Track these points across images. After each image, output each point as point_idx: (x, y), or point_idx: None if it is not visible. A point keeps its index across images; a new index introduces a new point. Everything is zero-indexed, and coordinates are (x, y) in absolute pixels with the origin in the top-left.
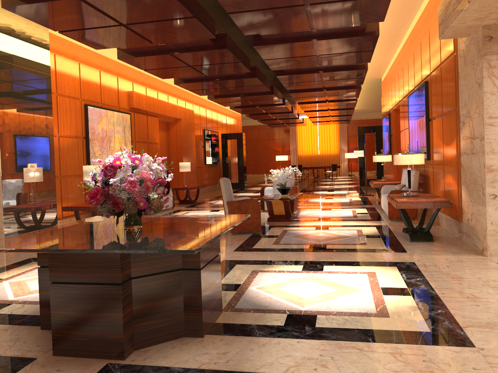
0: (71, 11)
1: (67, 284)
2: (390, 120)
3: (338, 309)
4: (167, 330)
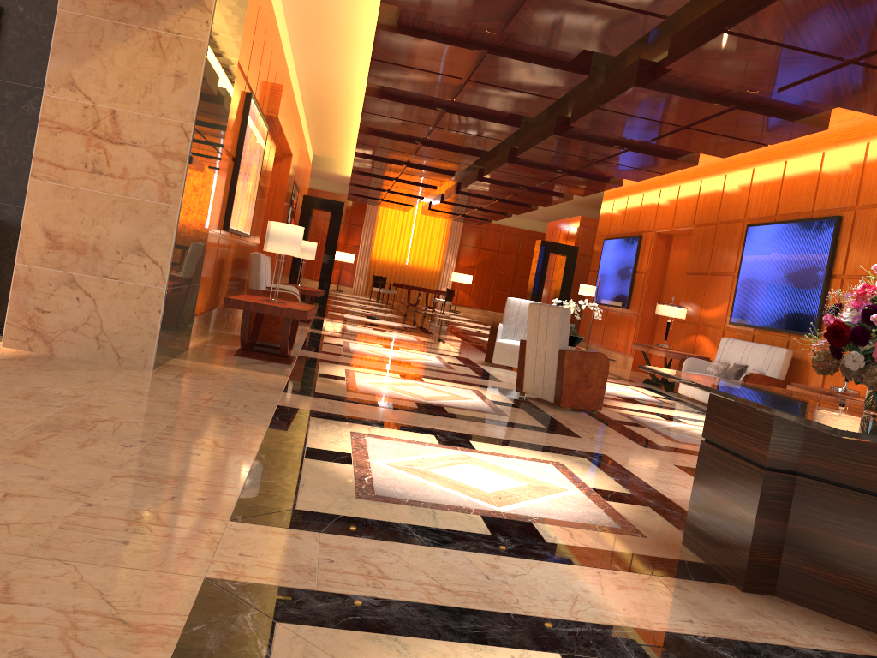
0: None
1: None
2: (641, 247)
3: None
4: None
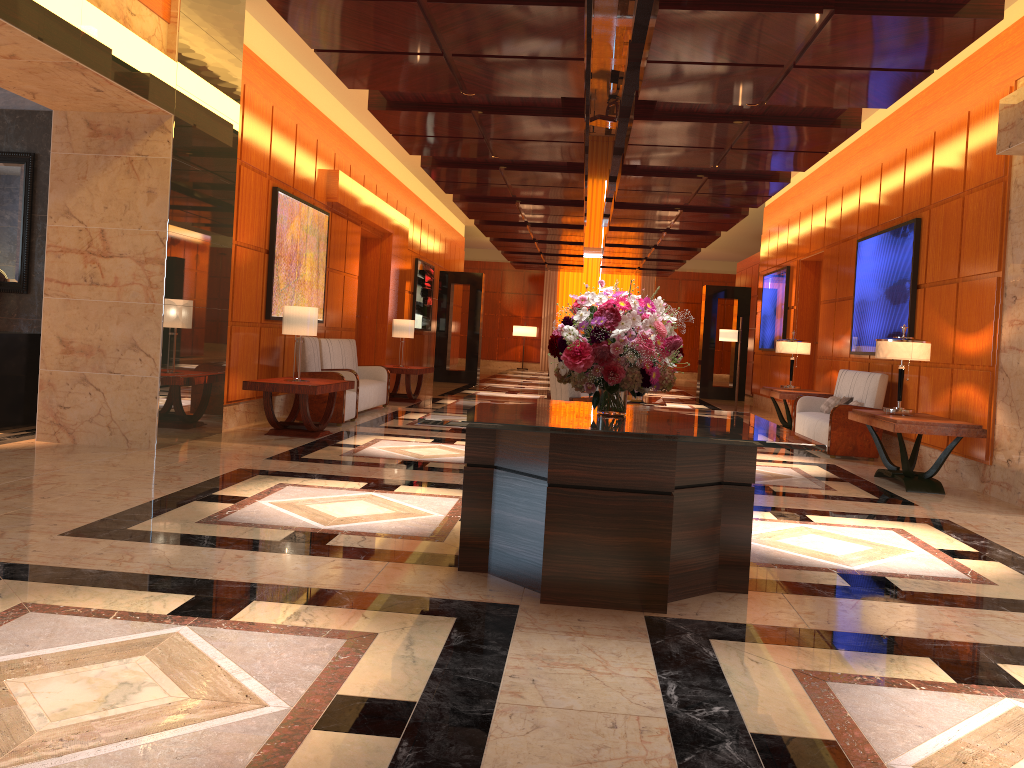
0: (381, 21)
1: (578, 490)
2: (789, 280)
3: (907, 571)
4: (699, 577)
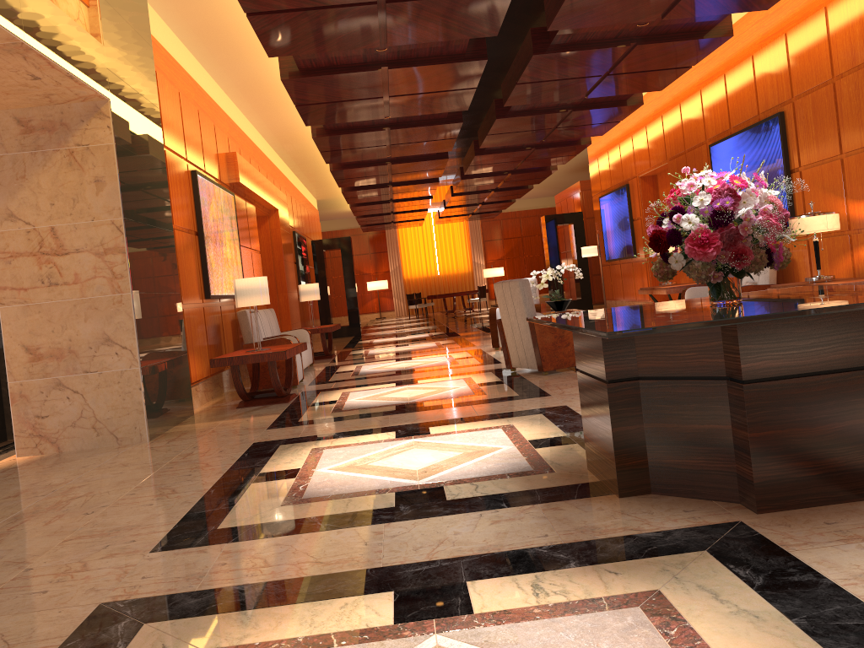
0: None
1: (777, 381)
2: (630, 195)
3: None
4: None
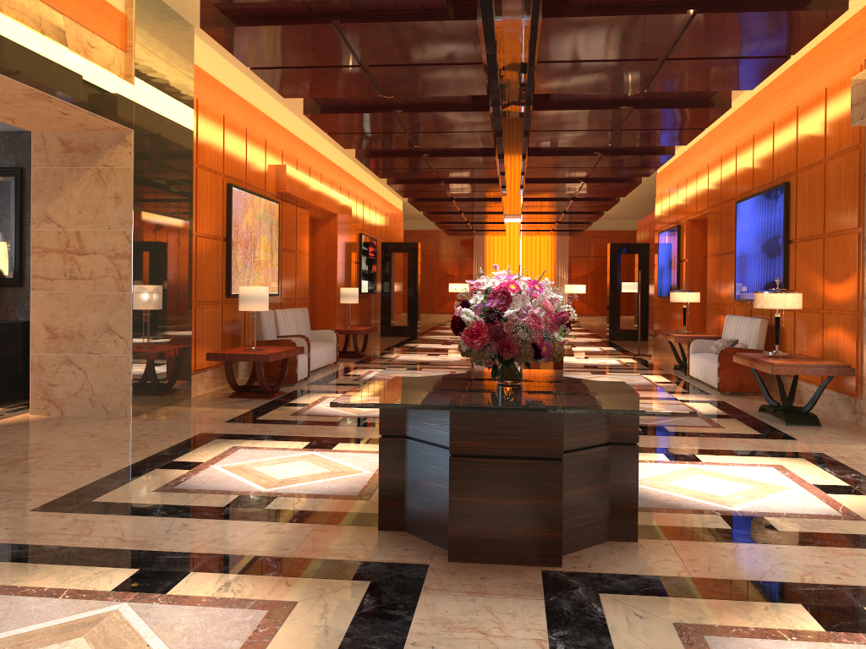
0: (303, 41)
1: (477, 459)
2: (680, 236)
3: (784, 510)
4: (592, 530)
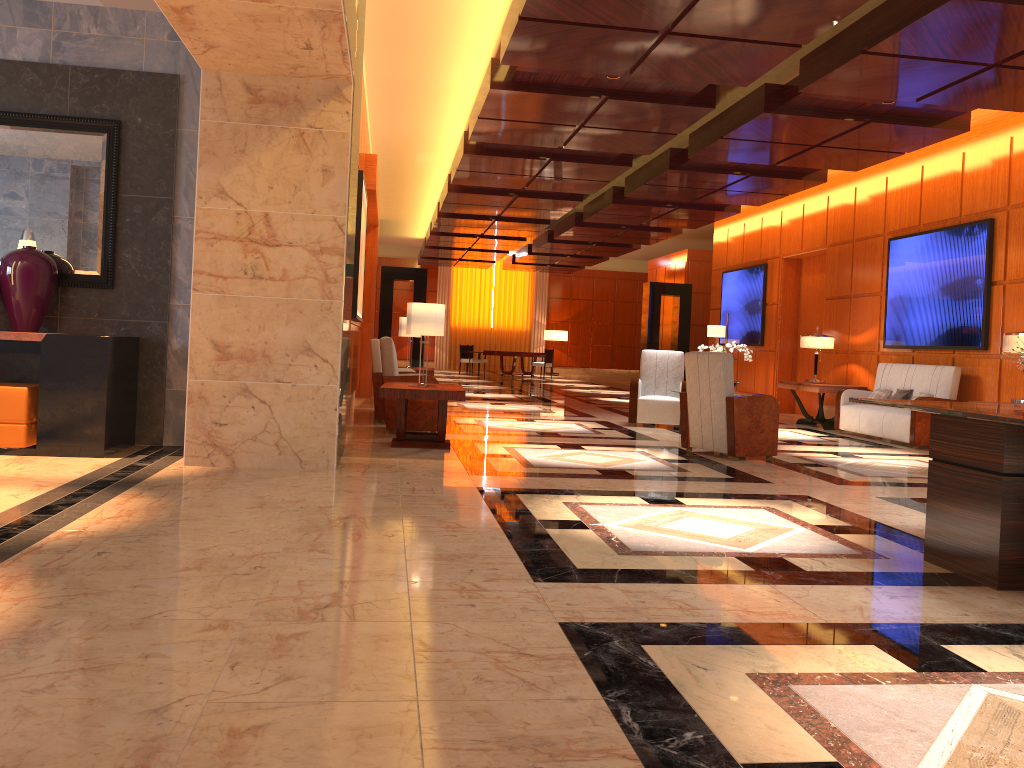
0: None
1: None
2: (767, 277)
3: None
4: None
